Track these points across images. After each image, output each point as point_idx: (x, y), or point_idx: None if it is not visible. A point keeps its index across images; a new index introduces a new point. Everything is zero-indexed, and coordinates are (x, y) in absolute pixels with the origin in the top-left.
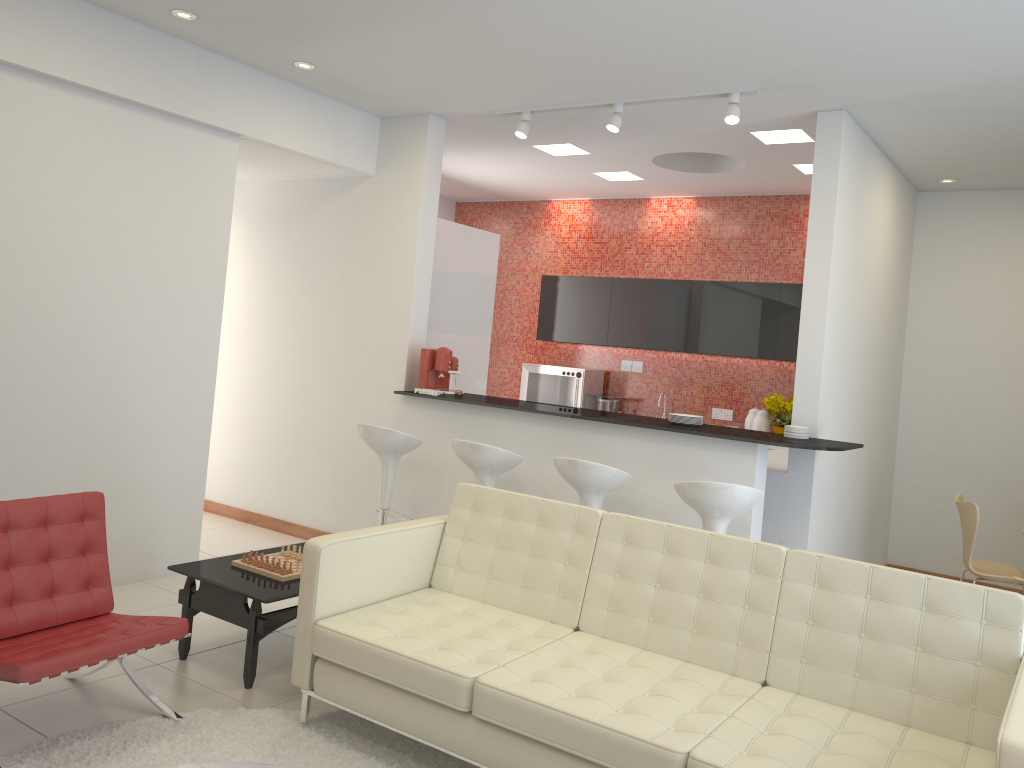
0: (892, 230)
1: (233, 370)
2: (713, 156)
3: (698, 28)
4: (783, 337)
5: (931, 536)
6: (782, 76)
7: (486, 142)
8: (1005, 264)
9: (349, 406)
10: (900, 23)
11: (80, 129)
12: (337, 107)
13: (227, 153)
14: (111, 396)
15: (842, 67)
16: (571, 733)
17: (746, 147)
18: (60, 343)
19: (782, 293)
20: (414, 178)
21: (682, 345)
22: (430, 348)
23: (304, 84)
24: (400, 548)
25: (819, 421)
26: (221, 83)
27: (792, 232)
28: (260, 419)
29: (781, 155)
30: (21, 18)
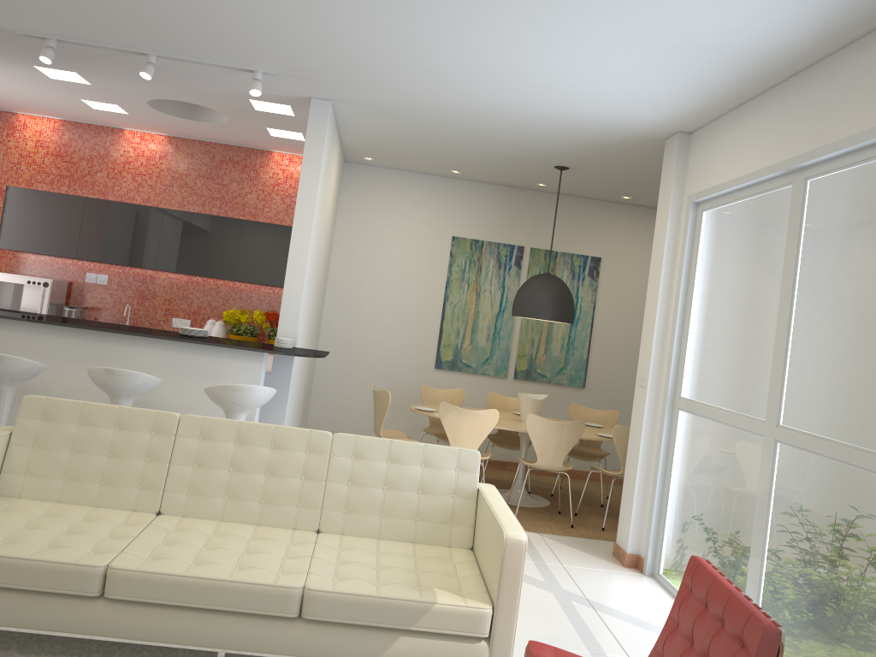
0: (334, 190)
1: None
2: (197, 107)
3: (261, 22)
4: (241, 263)
5: (337, 414)
6: (302, 69)
7: None
8: (398, 222)
9: None
10: (403, 59)
11: None
12: None
13: None
14: None
15: (348, 74)
16: (206, 592)
17: (238, 109)
18: None
19: (242, 227)
20: None
21: (152, 263)
22: None
23: None
24: None
25: (298, 334)
26: None
27: (250, 178)
28: None
29: (262, 120)
30: None
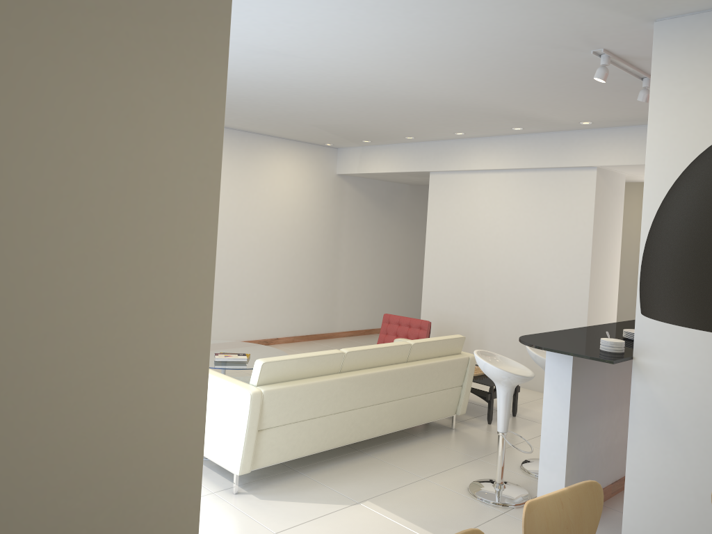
0: None
1: None
2: None
3: (475, 68)
4: None
5: None
6: (560, 46)
7: None
8: None
9: None
10: (432, 34)
11: (517, 186)
12: None
13: (589, 177)
14: (533, 301)
15: (528, 35)
16: None
17: None
18: (512, 276)
19: None
20: None
21: None
22: None
23: (624, 125)
24: None
25: (638, 340)
26: (574, 144)
27: None
28: None
29: None
30: (488, 152)
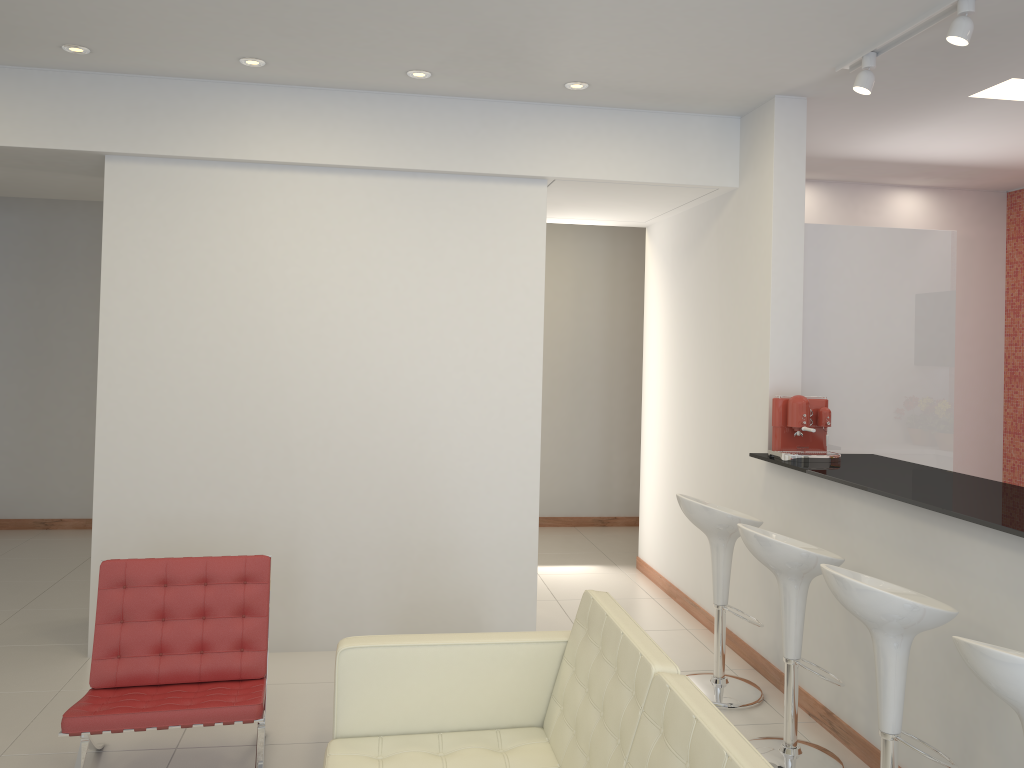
0: None
1: (659, 426)
2: None
3: None
4: None
5: None
6: None
7: (902, 109)
8: None
9: (729, 470)
10: None
11: (370, 207)
12: (670, 119)
13: (533, 199)
14: (421, 457)
15: None
16: None
17: None
18: (366, 408)
19: None
20: (765, 181)
21: None
22: (830, 395)
23: (613, 104)
24: (479, 667)
25: None
26: (510, 129)
27: None
28: (676, 481)
29: None
30: (300, 122)
